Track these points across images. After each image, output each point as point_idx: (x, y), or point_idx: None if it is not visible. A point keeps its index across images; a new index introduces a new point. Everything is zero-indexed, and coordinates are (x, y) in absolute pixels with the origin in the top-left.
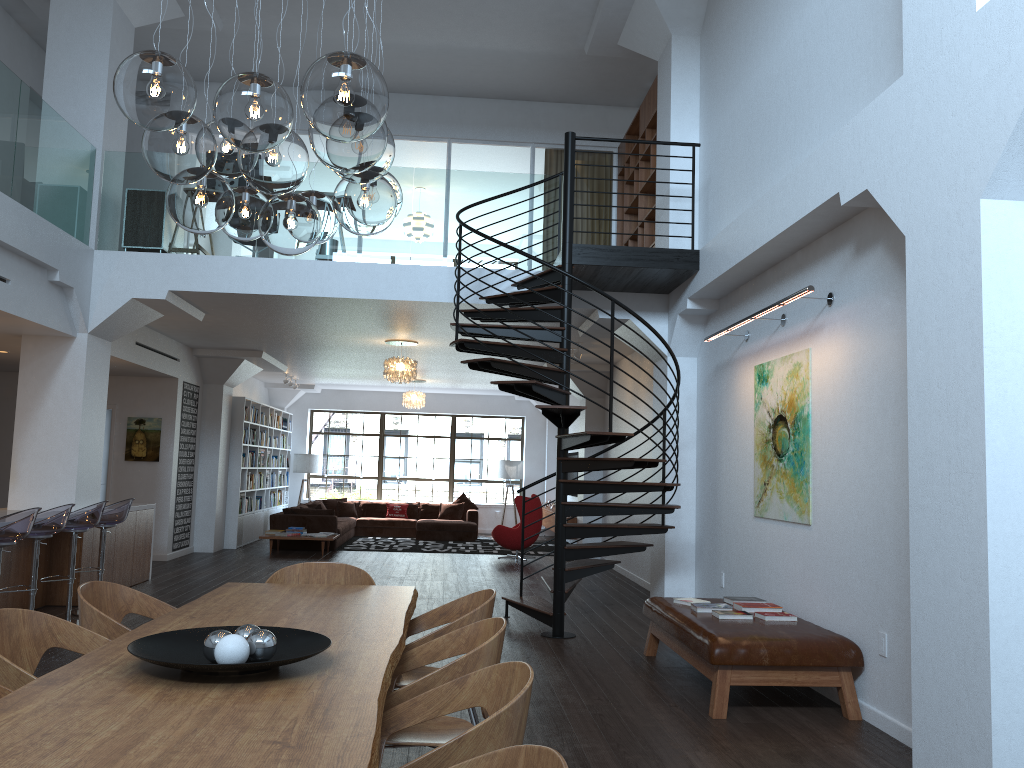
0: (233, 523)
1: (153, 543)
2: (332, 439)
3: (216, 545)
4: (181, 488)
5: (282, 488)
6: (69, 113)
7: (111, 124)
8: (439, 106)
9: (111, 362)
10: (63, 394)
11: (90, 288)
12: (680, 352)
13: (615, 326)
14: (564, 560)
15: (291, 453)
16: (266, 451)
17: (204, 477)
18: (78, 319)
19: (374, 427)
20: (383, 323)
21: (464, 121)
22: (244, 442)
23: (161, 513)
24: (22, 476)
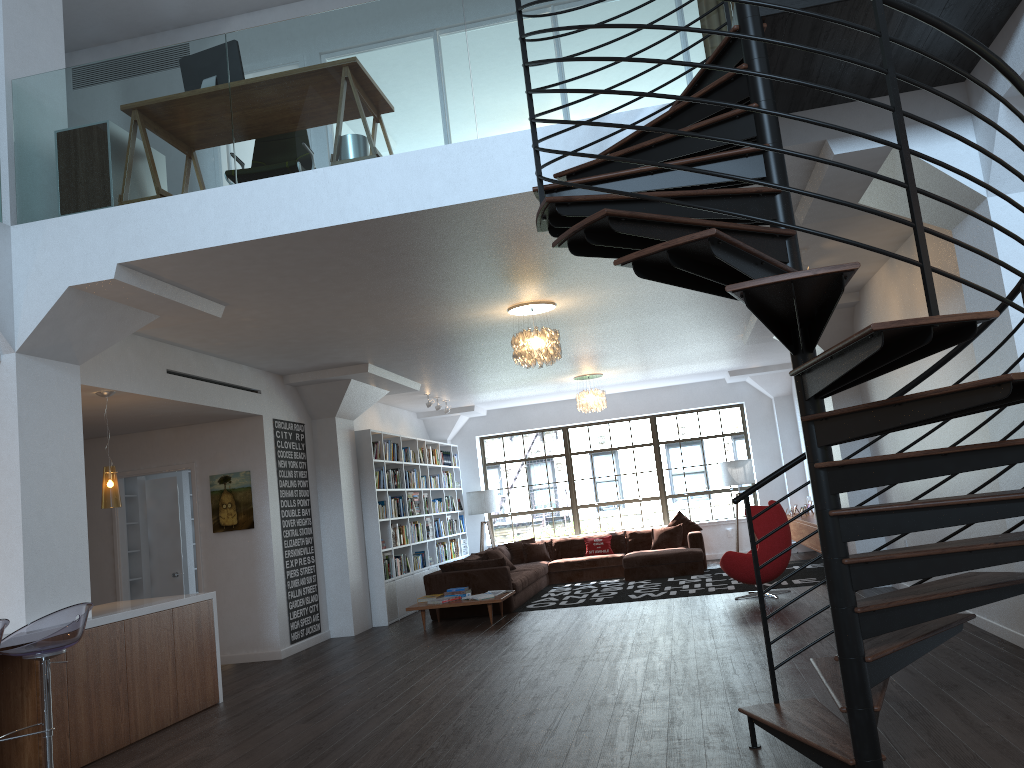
0: (379, 592)
1: (262, 637)
2: (510, 468)
3: (358, 625)
4: (293, 558)
5: (457, 536)
6: None
7: (23, 44)
8: None
9: (141, 403)
10: None
11: (10, 284)
12: (1013, 183)
13: (865, 176)
14: (859, 639)
15: (464, 492)
16: (421, 494)
17: (329, 539)
18: None
19: (557, 446)
20: (480, 270)
21: None
22: (379, 487)
23: (266, 596)
24: None
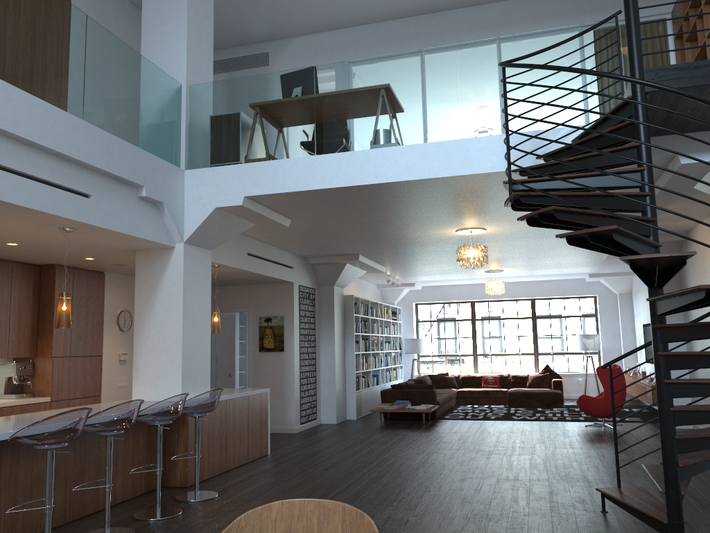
0: (352, 398)
1: (284, 418)
2: (434, 325)
3: (338, 417)
4: (304, 372)
5: (397, 367)
6: (160, 59)
7: (194, 63)
8: (486, 13)
9: (230, 271)
10: (168, 297)
11: (183, 203)
12: None
13: (699, 175)
14: (676, 453)
15: (402, 338)
16: (378, 338)
17: (325, 362)
18: (173, 231)
19: (466, 313)
20: (447, 209)
21: (510, 21)
22: (356, 331)
23: (288, 393)
24: (141, 371)
